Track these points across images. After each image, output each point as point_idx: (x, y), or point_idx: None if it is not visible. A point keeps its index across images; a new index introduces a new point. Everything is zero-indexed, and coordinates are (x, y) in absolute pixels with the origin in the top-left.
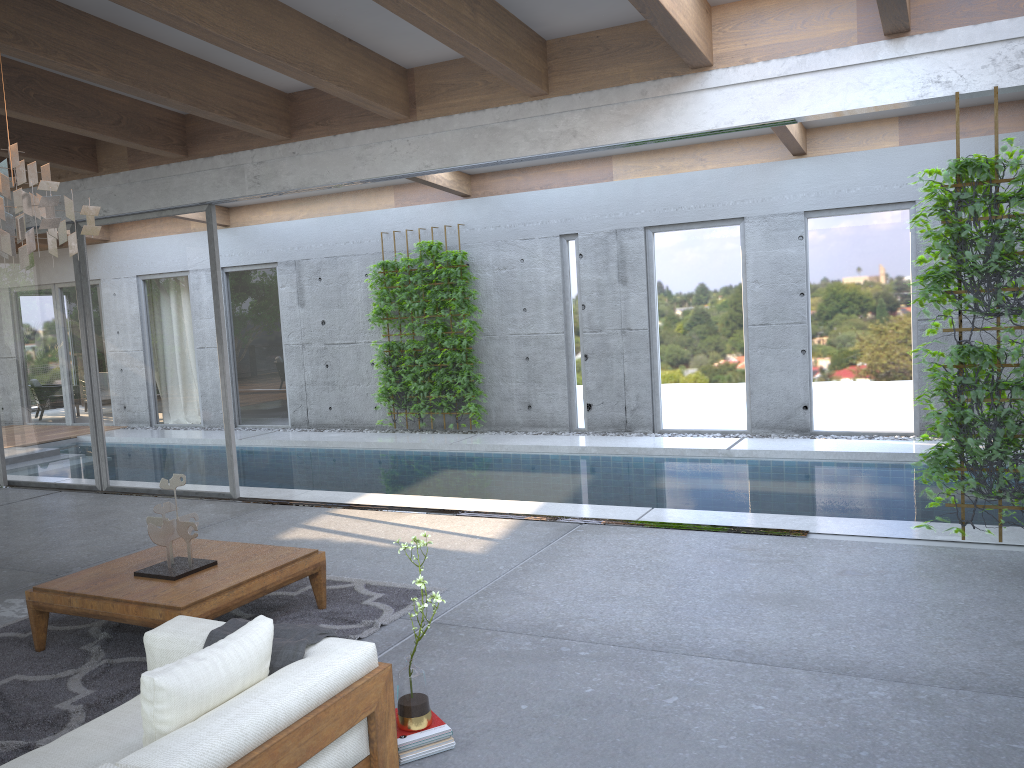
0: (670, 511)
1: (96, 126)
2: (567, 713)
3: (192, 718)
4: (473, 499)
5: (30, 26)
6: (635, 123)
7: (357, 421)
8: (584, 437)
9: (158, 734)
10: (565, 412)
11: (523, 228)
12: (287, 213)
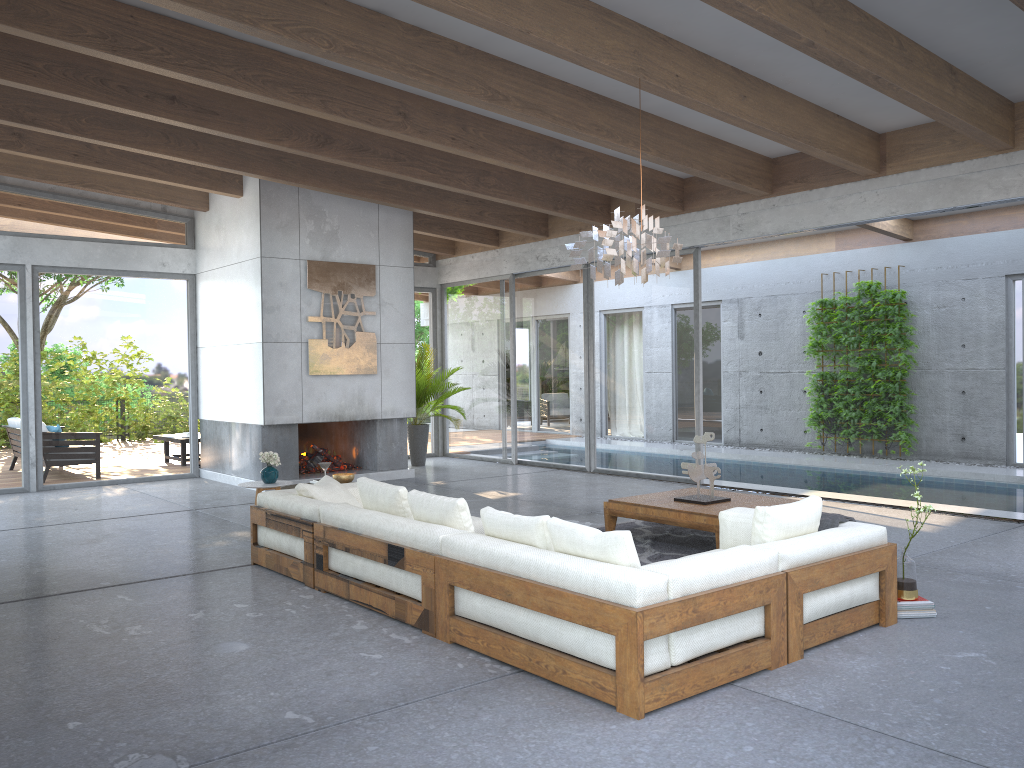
0: None
1: (626, 190)
2: None
3: (781, 538)
4: (914, 501)
5: (615, 125)
6: None
7: (786, 443)
8: (1022, 470)
9: (762, 543)
10: (1002, 446)
11: (966, 269)
12: (733, 257)
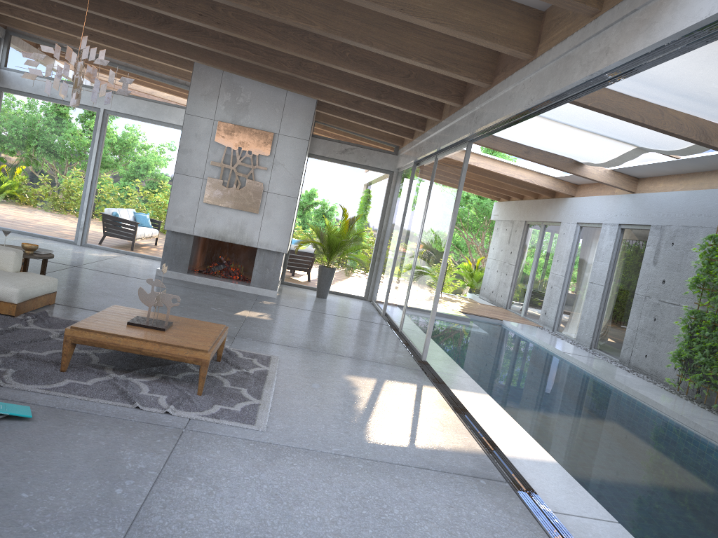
0: (619, 534)
1: (389, 77)
2: None
3: None
4: (523, 431)
5: None
6: (648, 28)
7: (659, 374)
8: None
9: None
10: None
11: None
12: (671, 186)
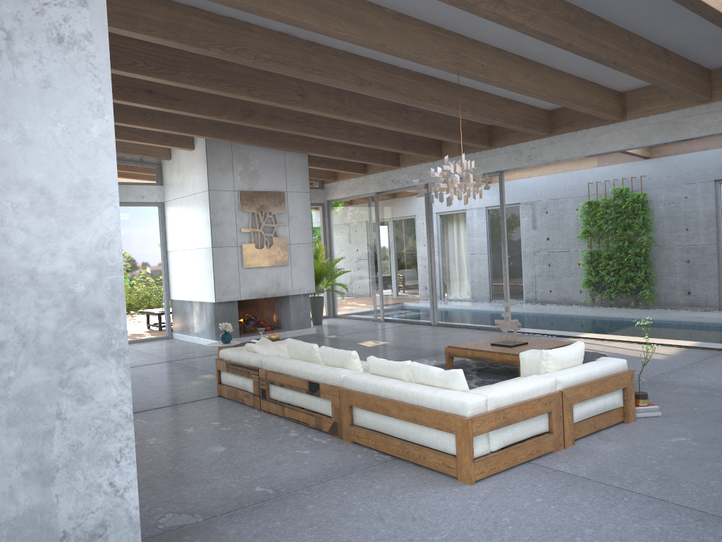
0: None
1: (451, 136)
2: (719, 412)
3: (558, 370)
4: (653, 338)
5: (442, 96)
6: None
7: (567, 299)
8: None
9: (546, 373)
10: (715, 297)
11: (687, 176)
12: (527, 173)
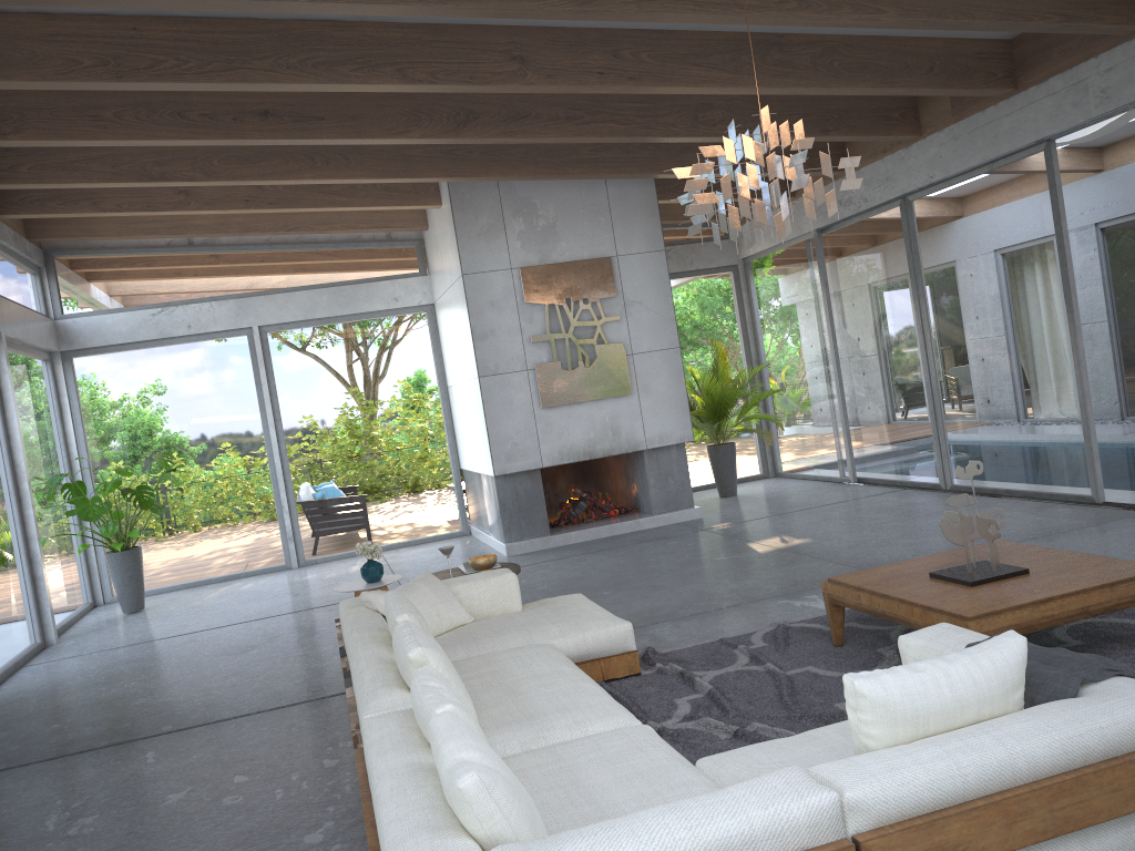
0: None
1: (905, 81)
2: None
3: (905, 740)
4: None
5: None
6: None
7: None
8: None
9: (865, 749)
10: None
11: None
12: None
